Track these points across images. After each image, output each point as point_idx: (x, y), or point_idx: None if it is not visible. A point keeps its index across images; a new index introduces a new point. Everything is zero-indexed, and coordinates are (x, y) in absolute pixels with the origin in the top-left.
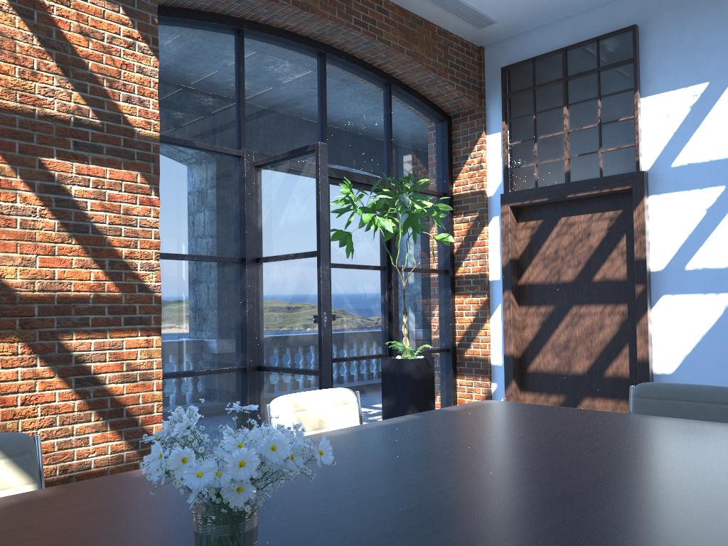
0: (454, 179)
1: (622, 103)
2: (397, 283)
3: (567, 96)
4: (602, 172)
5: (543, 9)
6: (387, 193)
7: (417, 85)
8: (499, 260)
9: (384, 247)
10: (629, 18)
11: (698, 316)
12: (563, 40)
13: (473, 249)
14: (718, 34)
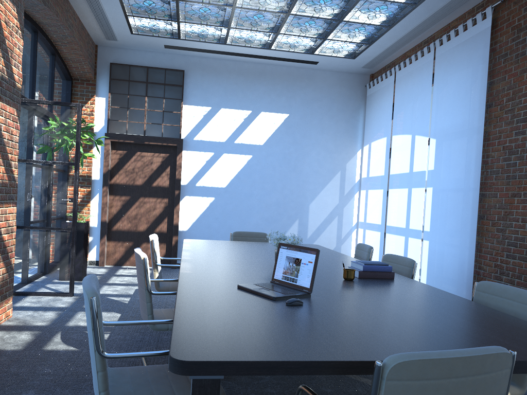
0: None
1: (175, 104)
2: None
3: (148, 91)
4: (163, 134)
5: (144, 45)
6: None
7: (68, 59)
8: (99, 169)
9: None
10: (180, 65)
11: (199, 206)
12: (146, 61)
13: (83, 160)
14: (216, 88)
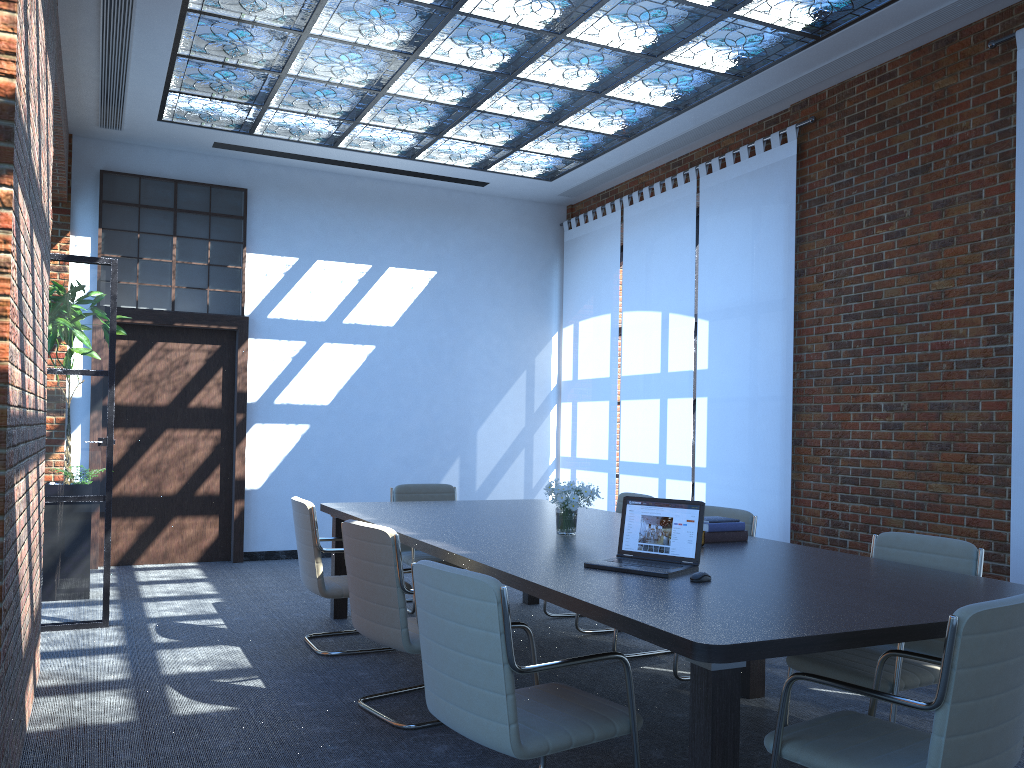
0: None
1: (231, 252)
2: None
3: (177, 227)
4: (209, 308)
5: (172, 140)
6: None
7: None
8: None
9: None
10: (238, 179)
11: (282, 441)
12: (172, 170)
13: None
14: (307, 223)
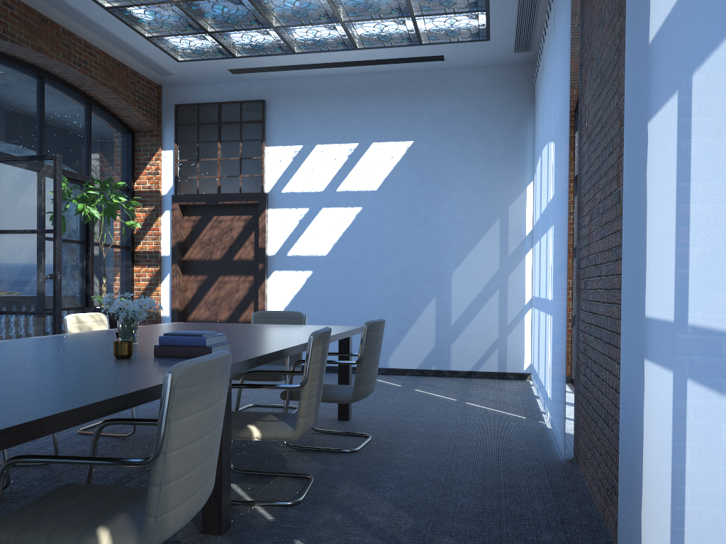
0: (136, 179)
1: (255, 147)
2: (93, 254)
3: (221, 135)
4: (241, 190)
5: (207, 74)
6: (93, 188)
7: (112, 107)
8: (169, 242)
9: (84, 227)
10: (260, 94)
11: (293, 284)
12: (219, 96)
13: (150, 233)
14: (309, 118)
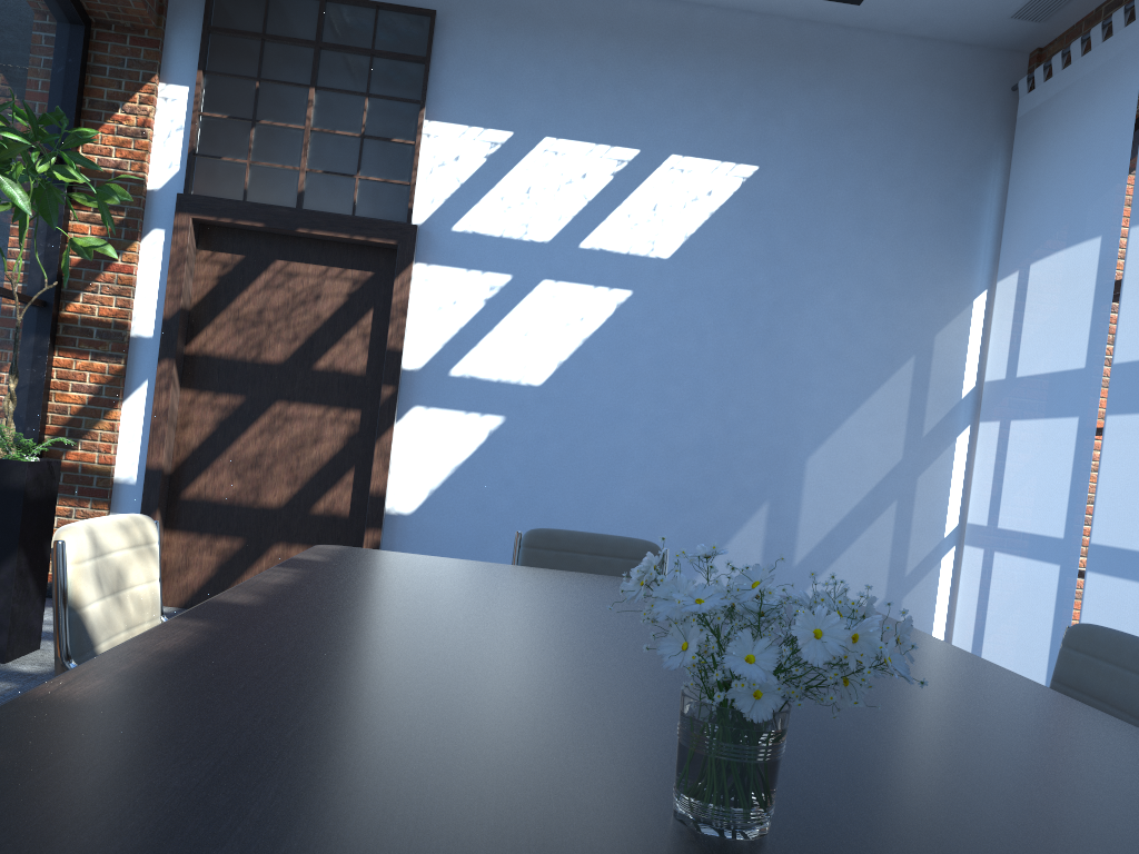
0: None
1: (400, 117)
2: None
3: (319, 73)
4: (356, 209)
5: None
6: (9, 131)
7: None
8: (155, 305)
9: None
10: None
11: (456, 440)
12: None
13: (108, 276)
14: (534, 74)
